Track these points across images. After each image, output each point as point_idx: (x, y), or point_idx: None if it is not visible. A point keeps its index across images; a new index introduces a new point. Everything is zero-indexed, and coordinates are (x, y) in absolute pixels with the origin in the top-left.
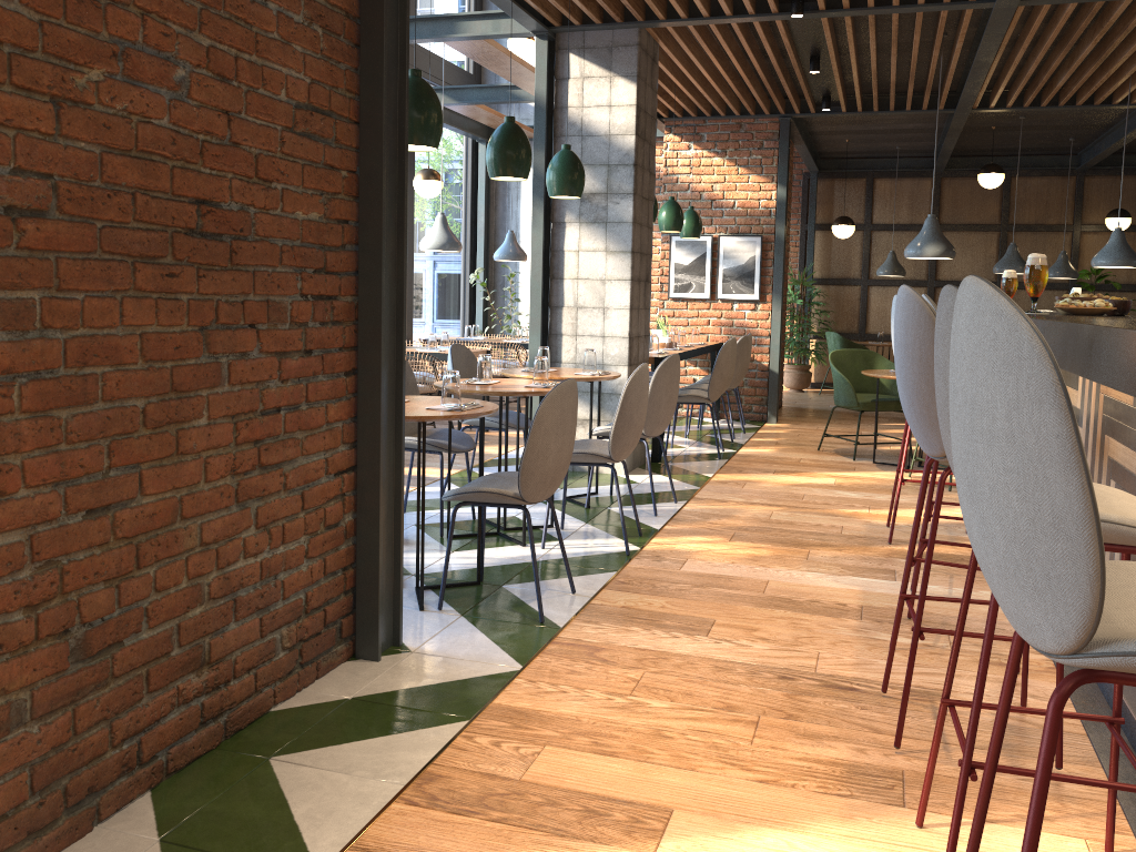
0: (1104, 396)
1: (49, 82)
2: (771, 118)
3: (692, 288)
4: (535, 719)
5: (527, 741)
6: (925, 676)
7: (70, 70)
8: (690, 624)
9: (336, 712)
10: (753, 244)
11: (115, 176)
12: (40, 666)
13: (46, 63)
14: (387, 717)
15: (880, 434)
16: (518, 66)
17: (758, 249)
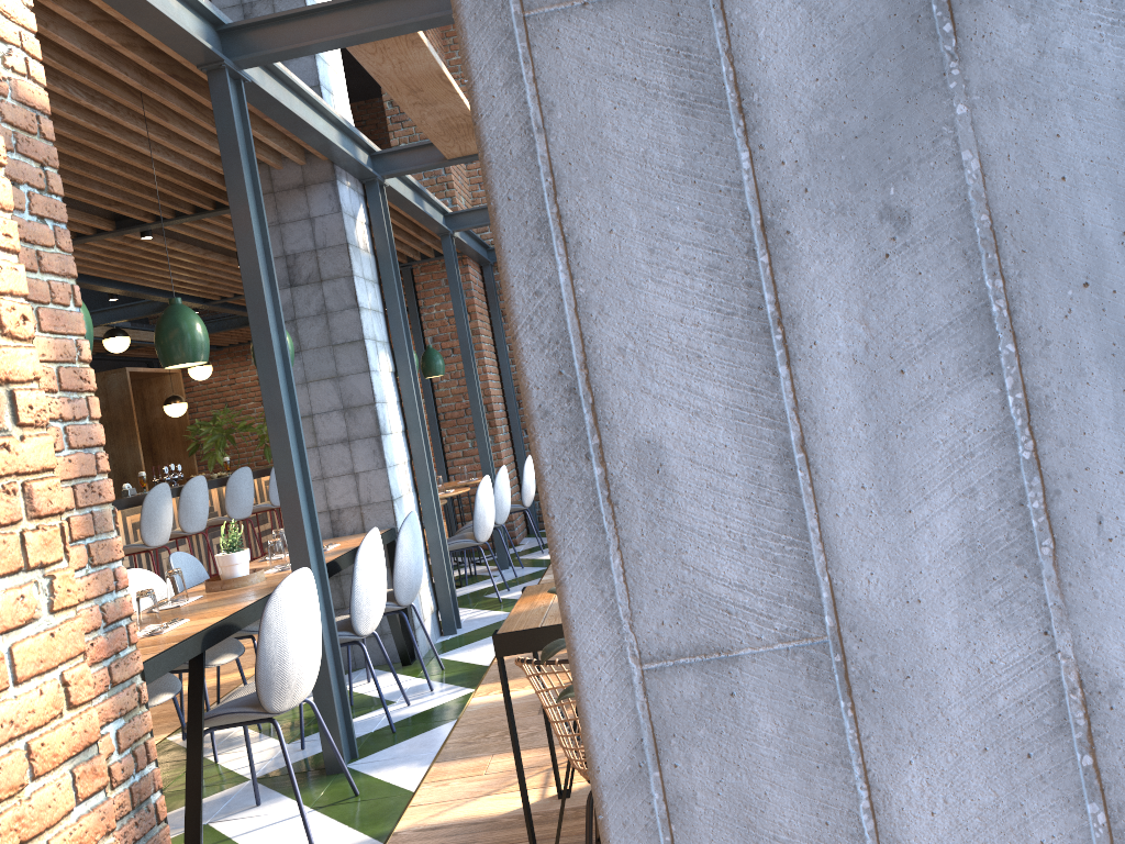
0: None
1: None
2: None
3: None
4: None
5: None
6: None
7: None
8: None
9: None
10: None
11: None
12: None
13: None
14: None
15: None
16: (420, 121)
17: None
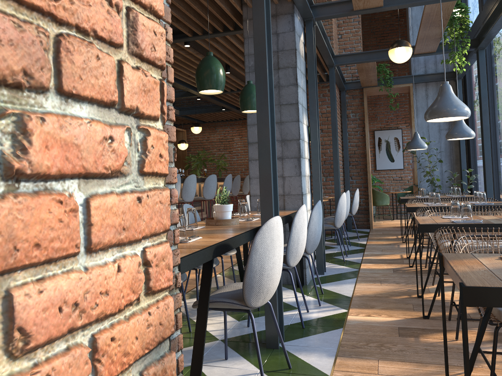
0: None
1: None
2: None
3: None
4: None
5: None
6: None
7: None
8: None
9: None
10: None
11: None
12: None
13: None
14: None
15: None
16: None
17: None
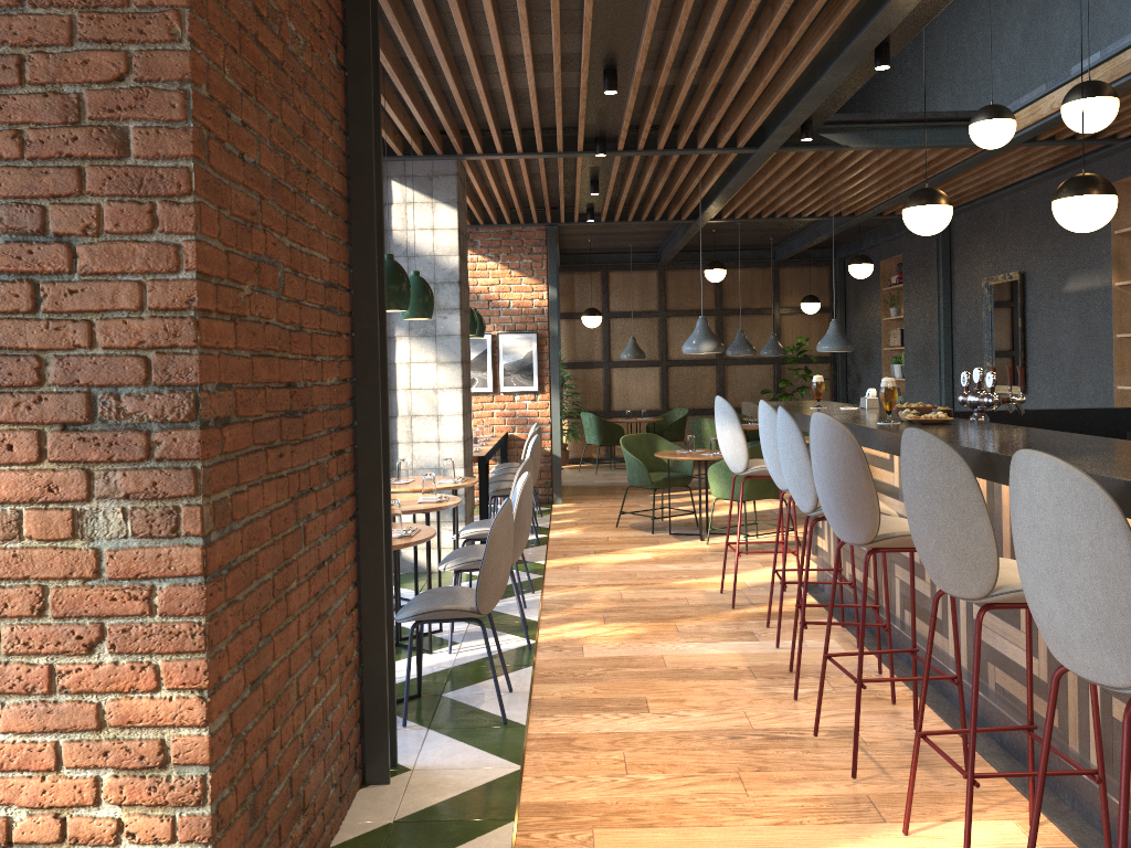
0: None
1: (231, 303)
2: (538, 226)
3: (476, 383)
4: (567, 809)
5: (576, 829)
6: (833, 717)
7: (239, 290)
8: (628, 703)
9: (391, 837)
10: (530, 340)
11: (258, 376)
12: (238, 834)
13: (230, 288)
14: (441, 831)
15: (666, 507)
16: None
17: (534, 344)
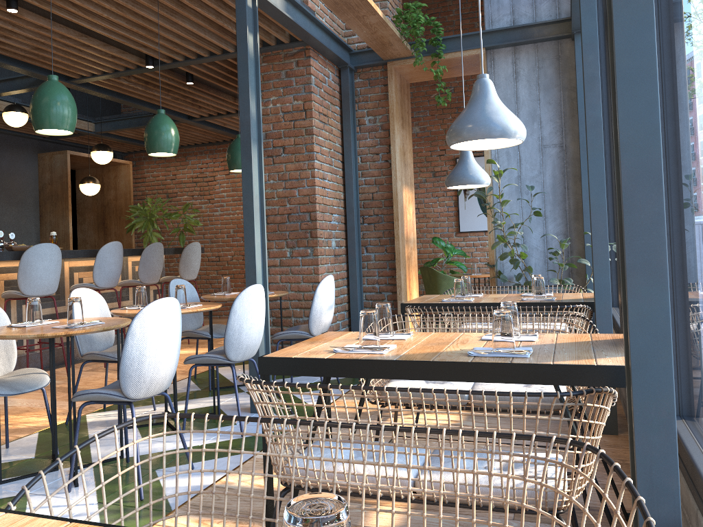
0: (5, 280)
1: None
2: None
3: None
4: None
5: None
6: (77, 373)
7: None
8: None
9: None
10: None
11: None
12: None
13: None
14: None
15: None
16: None
17: None
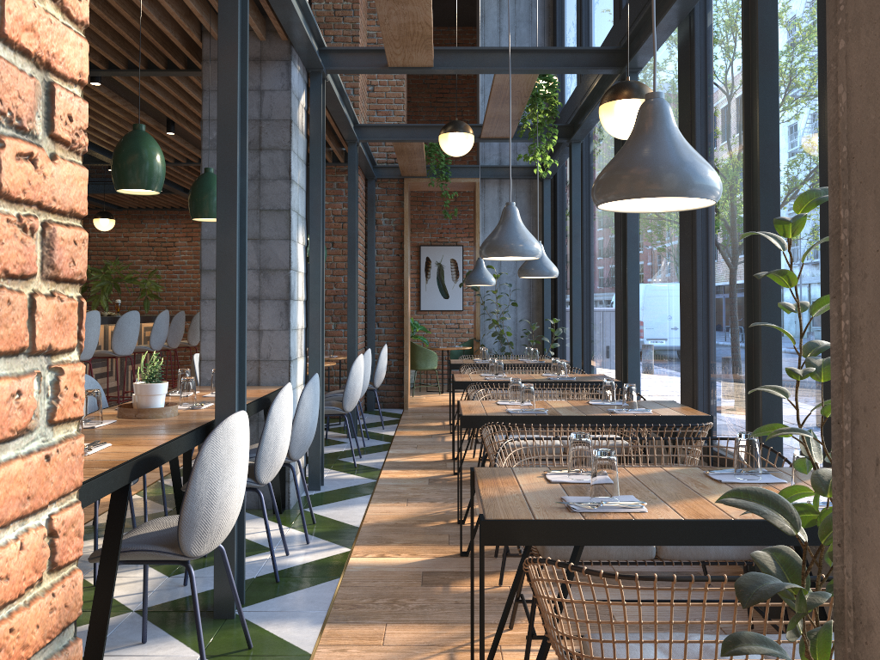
0: None
1: None
2: None
3: None
4: None
5: None
6: None
7: None
8: None
9: None
10: None
11: None
12: None
13: None
14: None
15: None
16: (384, 19)
17: None
